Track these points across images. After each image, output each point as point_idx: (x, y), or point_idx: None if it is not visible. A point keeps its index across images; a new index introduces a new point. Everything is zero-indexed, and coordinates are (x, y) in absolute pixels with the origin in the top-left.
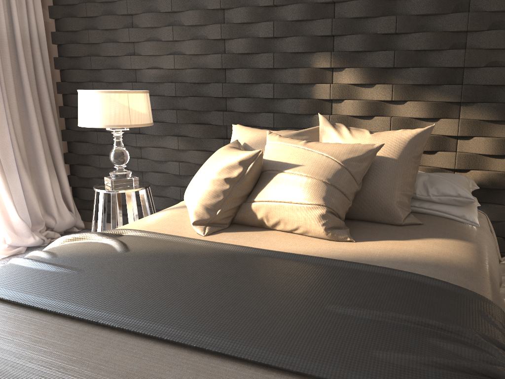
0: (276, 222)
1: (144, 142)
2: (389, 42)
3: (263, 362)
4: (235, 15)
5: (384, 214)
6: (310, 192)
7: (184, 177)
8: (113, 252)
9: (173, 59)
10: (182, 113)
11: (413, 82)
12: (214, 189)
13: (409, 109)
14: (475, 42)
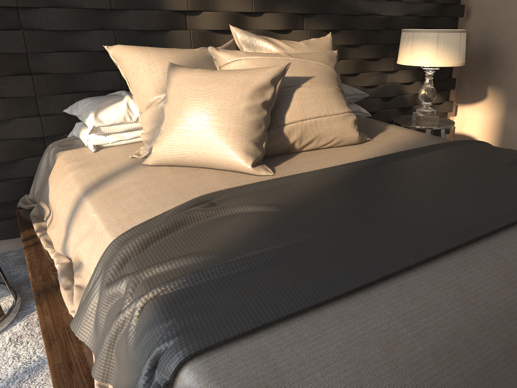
0: (310, 142)
1: None
2: None
3: None
4: None
5: None
6: (337, 101)
7: None
8: (277, 214)
9: None
10: None
11: None
12: (256, 118)
13: (267, 21)
14: None
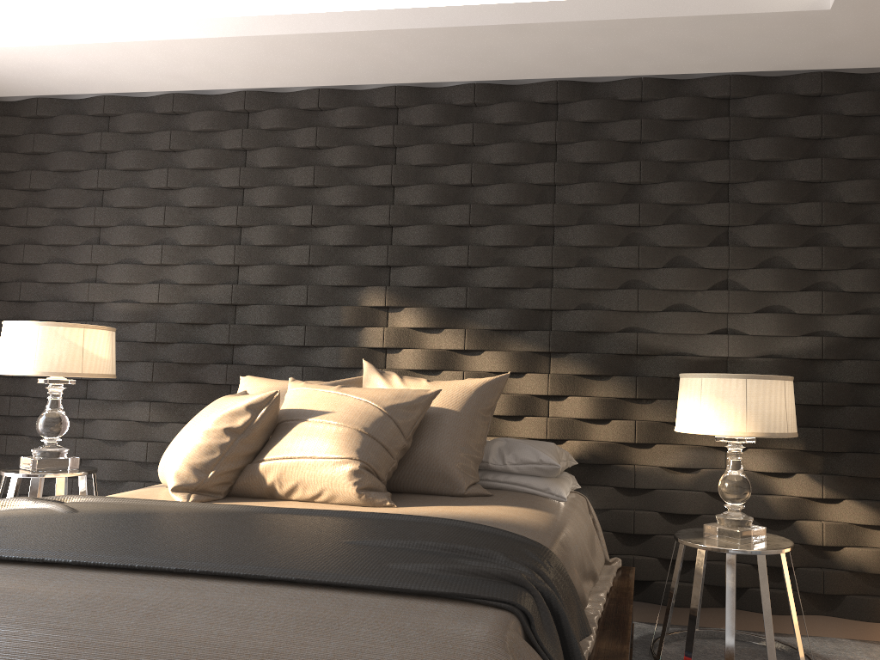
0: (293, 487)
1: (92, 411)
2: (460, 276)
3: (258, 574)
4: (257, 234)
5: (442, 482)
6: (340, 443)
7: (153, 466)
8: (54, 513)
9: (157, 289)
10: (162, 366)
11: (491, 327)
12: (208, 443)
13: (486, 361)
14: (563, 280)
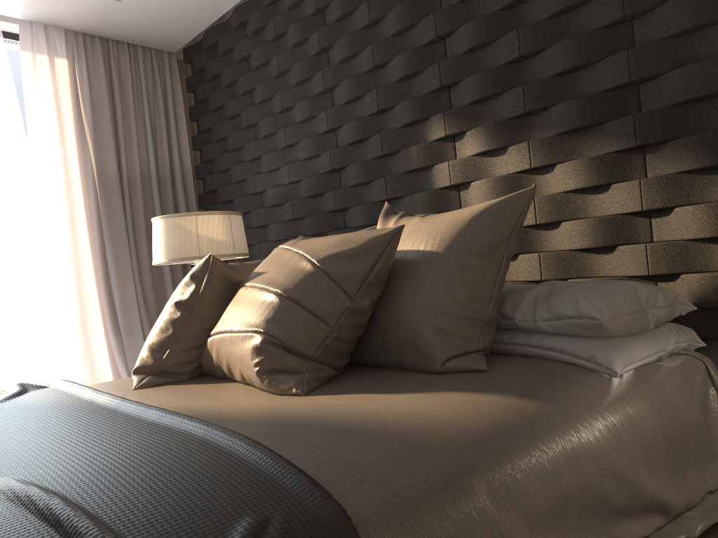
0: (228, 367)
1: None
2: (518, 74)
3: None
4: (340, 93)
5: (414, 353)
6: (254, 312)
7: None
8: None
9: (287, 170)
10: None
11: (559, 130)
12: (163, 320)
13: (560, 177)
14: (647, 32)
